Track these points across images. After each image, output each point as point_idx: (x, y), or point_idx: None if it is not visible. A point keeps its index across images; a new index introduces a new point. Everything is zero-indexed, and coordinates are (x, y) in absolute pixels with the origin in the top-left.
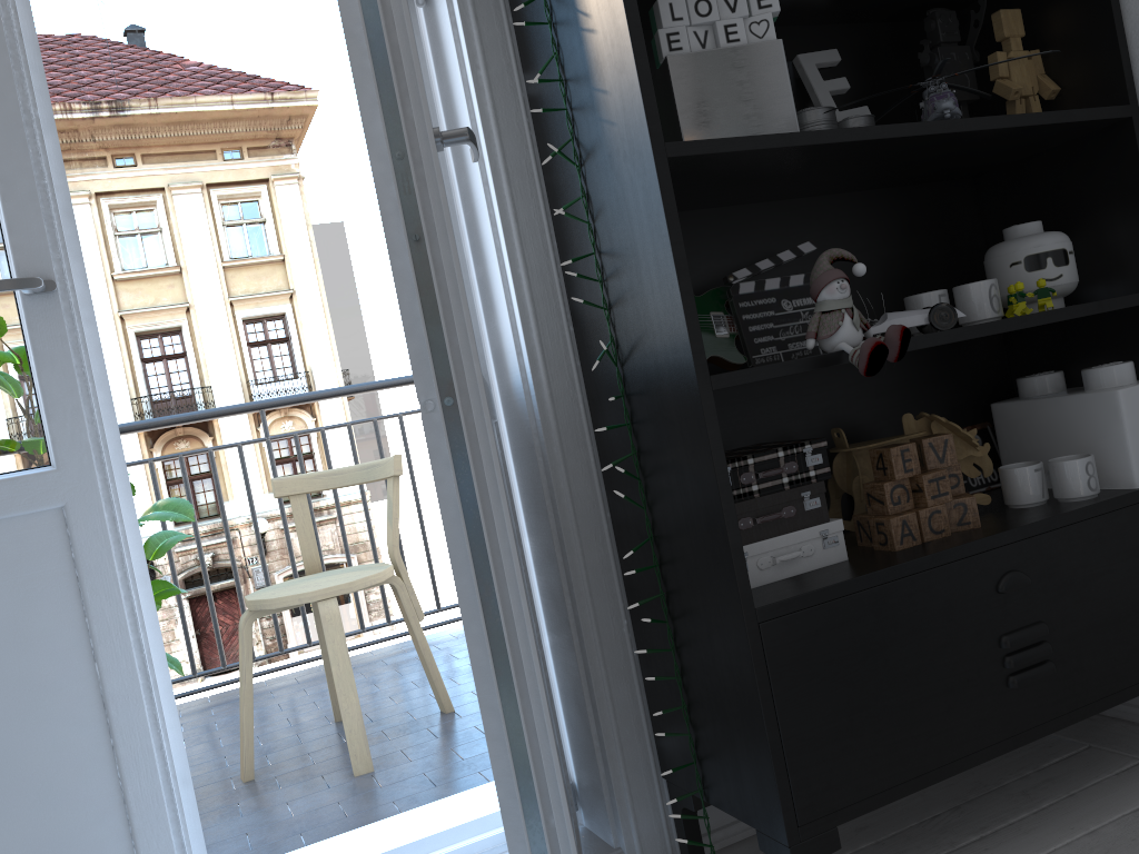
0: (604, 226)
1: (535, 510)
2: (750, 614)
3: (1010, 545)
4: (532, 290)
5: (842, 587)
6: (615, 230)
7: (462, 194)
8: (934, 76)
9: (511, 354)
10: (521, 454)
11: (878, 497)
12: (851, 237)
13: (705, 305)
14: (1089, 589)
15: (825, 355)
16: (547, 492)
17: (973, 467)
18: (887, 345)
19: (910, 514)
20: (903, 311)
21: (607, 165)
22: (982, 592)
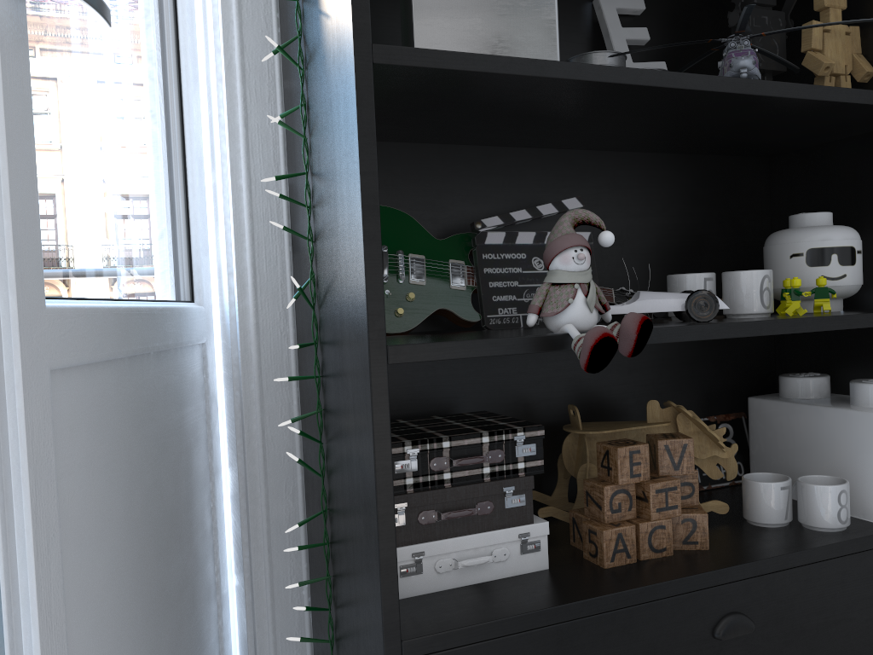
0: (316, 142)
1: (232, 446)
2: (393, 648)
3: (737, 583)
4: (252, 206)
5: (521, 621)
6: (323, 149)
7: (207, 90)
8: (738, 31)
9: (224, 272)
10: (227, 382)
11: (596, 500)
12: (628, 200)
13: (446, 250)
14: (820, 639)
15: (545, 337)
16: (240, 430)
17: (716, 468)
18: (621, 336)
19: (628, 527)
20: (659, 292)
21: (322, 68)
22: (695, 635)
